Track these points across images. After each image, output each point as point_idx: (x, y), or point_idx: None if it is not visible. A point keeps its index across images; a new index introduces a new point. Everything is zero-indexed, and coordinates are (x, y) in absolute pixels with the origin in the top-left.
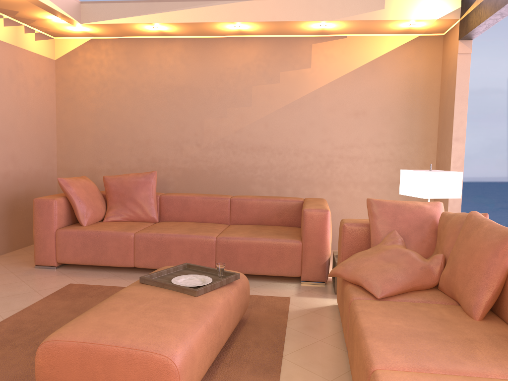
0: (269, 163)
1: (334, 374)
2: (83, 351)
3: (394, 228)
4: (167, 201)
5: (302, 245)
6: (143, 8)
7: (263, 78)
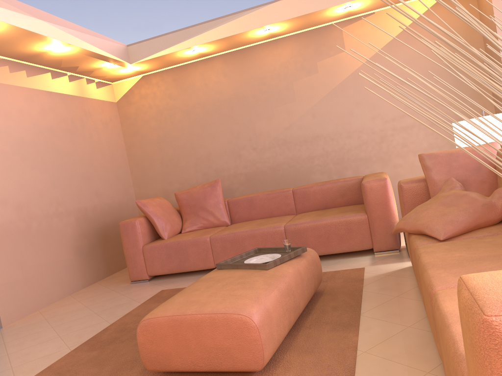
0: (324, 151)
1: (412, 321)
2: (173, 323)
3: (450, 176)
4: (235, 204)
5: (368, 217)
6: (180, 36)
7: (302, 72)
